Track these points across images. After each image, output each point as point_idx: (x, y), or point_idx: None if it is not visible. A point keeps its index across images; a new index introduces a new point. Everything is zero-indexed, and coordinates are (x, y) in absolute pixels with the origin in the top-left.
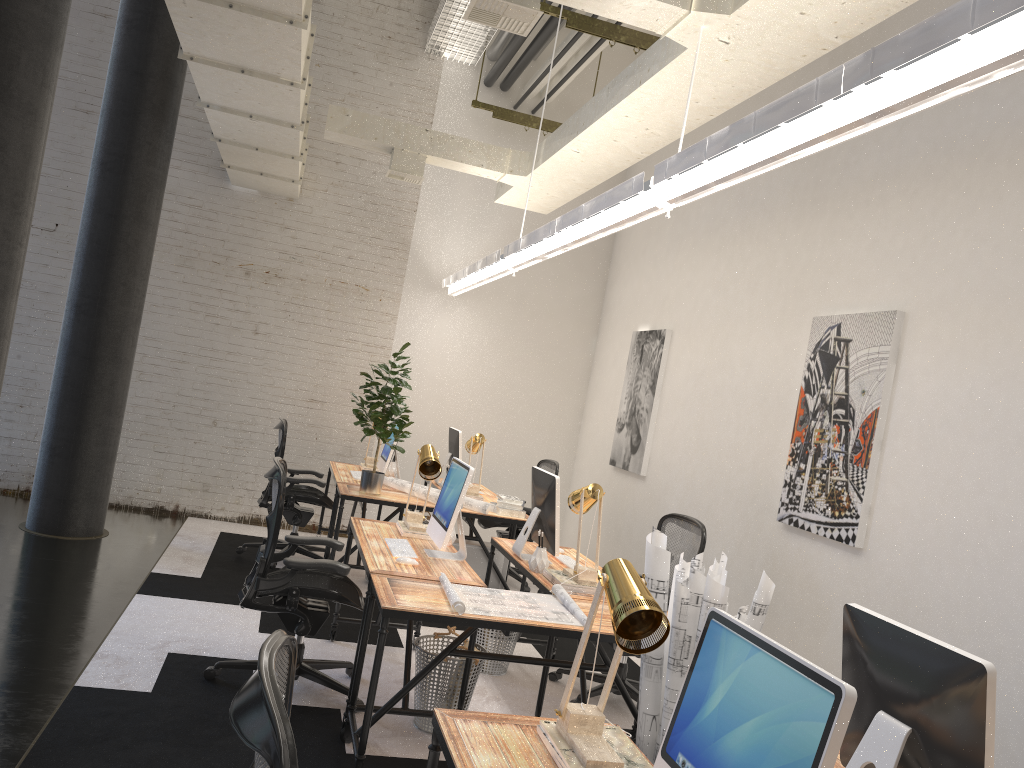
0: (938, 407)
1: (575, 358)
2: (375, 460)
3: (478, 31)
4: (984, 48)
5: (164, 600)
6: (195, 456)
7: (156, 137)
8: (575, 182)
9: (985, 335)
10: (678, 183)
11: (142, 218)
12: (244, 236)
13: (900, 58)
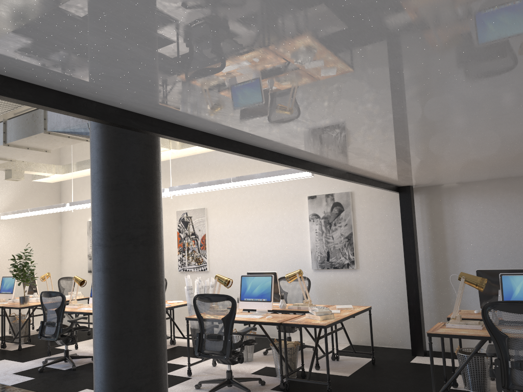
0: (222, 231)
1: (54, 235)
2: (24, 291)
3: (3, 109)
4: (258, 180)
5: None
6: None
7: None
8: (82, 175)
9: (230, 212)
10: (176, 191)
11: None
12: None
13: (244, 179)
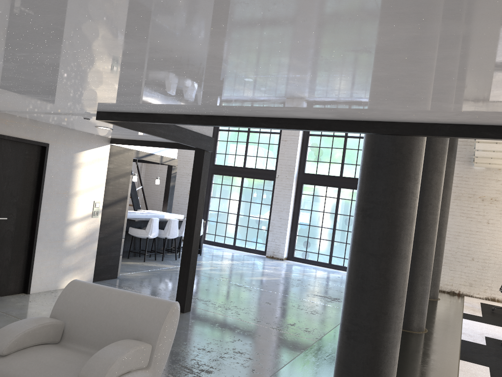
0: None
1: None
2: None
3: None
4: None
5: (473, 321)
6: (465, 272)
7: (450, 158)
8: None
9: None
10: None
11: (447, 186)
12: (480, 185)
13: None
